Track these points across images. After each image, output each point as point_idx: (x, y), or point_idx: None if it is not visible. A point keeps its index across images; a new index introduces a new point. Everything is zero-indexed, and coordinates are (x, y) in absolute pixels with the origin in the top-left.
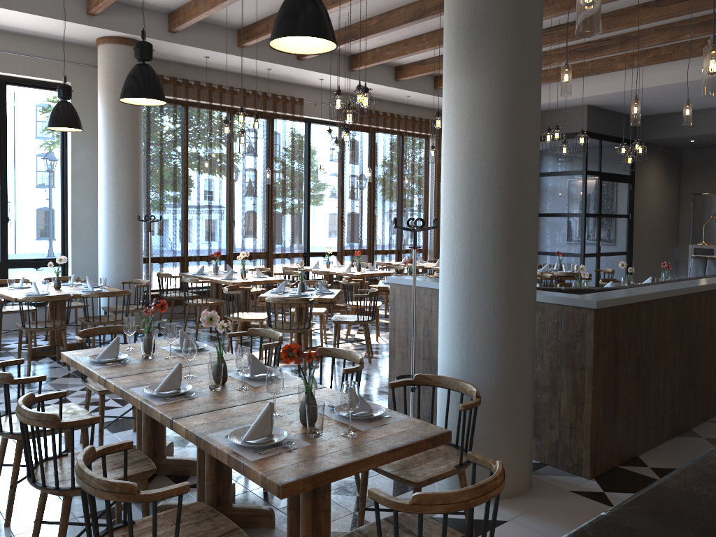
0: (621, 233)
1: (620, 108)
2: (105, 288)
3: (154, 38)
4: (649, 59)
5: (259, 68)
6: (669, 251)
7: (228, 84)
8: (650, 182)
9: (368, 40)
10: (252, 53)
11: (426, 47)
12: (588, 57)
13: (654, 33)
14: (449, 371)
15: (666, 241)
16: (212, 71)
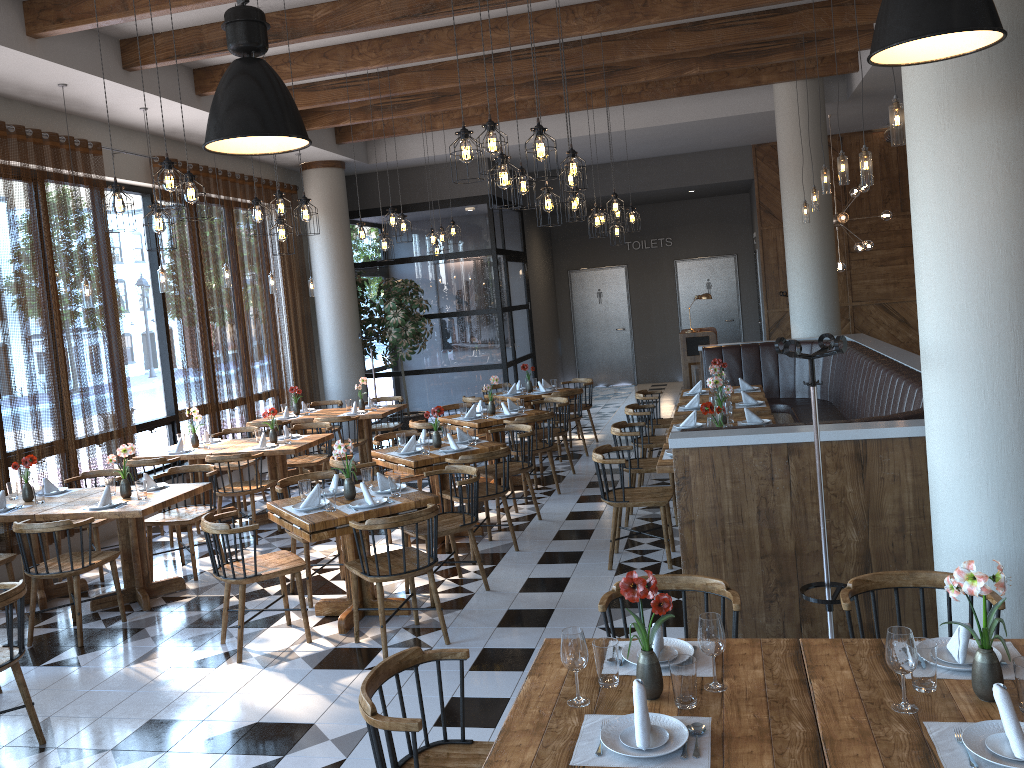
0: (526, 330)
1: (518, 162)
2: None
3: None
4: (612, 99)
5: (43, 81)
6: (556, 346)
7: None
8: (536, 260)
9: None
10: (53, 51)
11: (370, 63)
12: (560, 92)
13: (649, 65)
14: (1020, 560)
15: (553, 334)
16: None
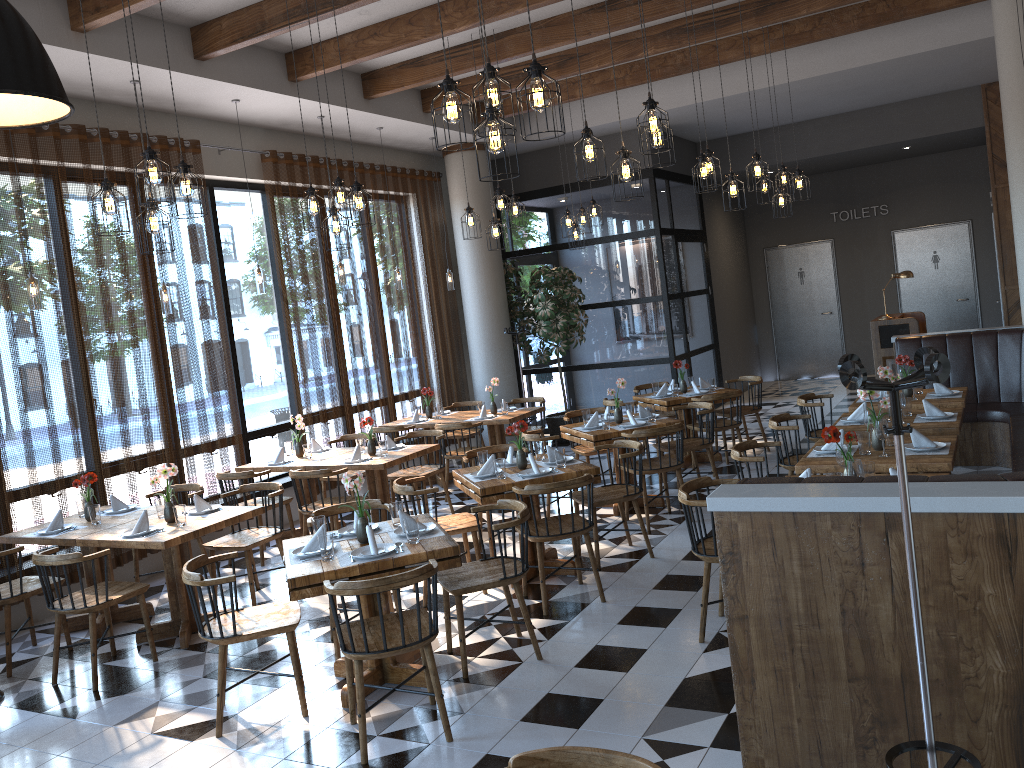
0: (705, 318)
1: (687, 129)
2: None
3: None
4: (777, 42)
5: (113, 79)
6: (749, 334)
7: None
8: (721, 238)
9: (337, 17)
10: (105, 45)
11: (456, 25)
12: (703, 39)
13: None
14: None
15: (745, 320)
16: None
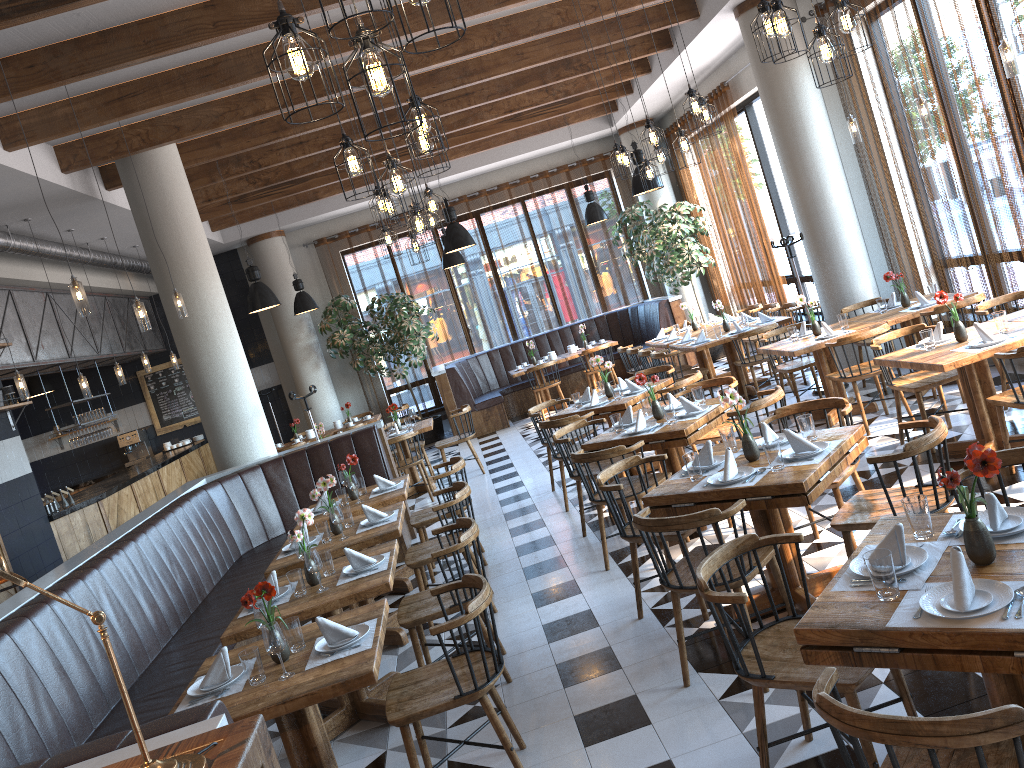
0: None
1: None
2: (719, 338)
3: (727, 2)
4: None
5: None
6: None
7: None
8: None
9: None
10: None
11: None
12: None
13: None
14: None
15: None
16: None
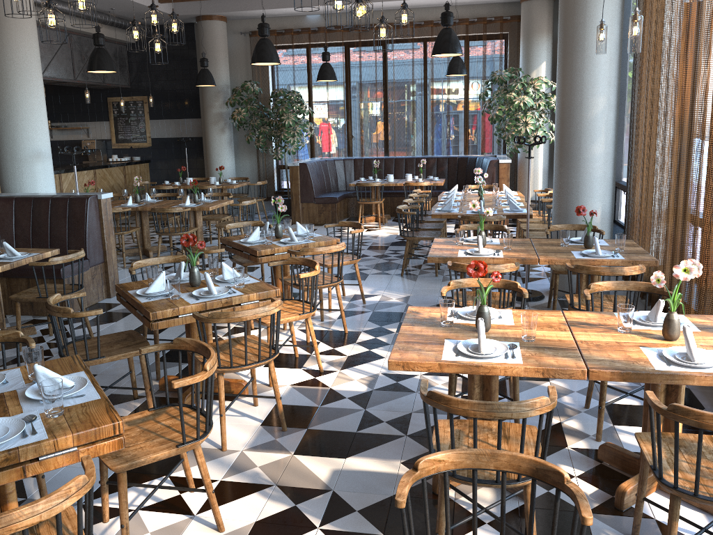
0: None
1: None
2: (458, 212)
3: None
4: None
5: None
6: None
7: None
8: None
9: None
10: None
11: None
12: None
13: None
14: None
15: None
16: None
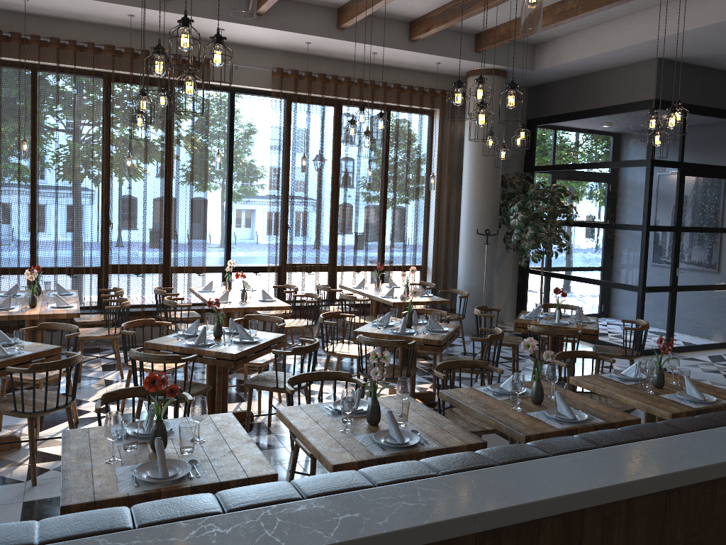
0: (723, 257)
1: (719, 61)
2: None
3: None
4: None
5: (116, 14)
6: None
7: (93, 40)
8: None
9: None
10: None
11: None
12: None
13: None
14: None
15: None
16: (68, 23)
